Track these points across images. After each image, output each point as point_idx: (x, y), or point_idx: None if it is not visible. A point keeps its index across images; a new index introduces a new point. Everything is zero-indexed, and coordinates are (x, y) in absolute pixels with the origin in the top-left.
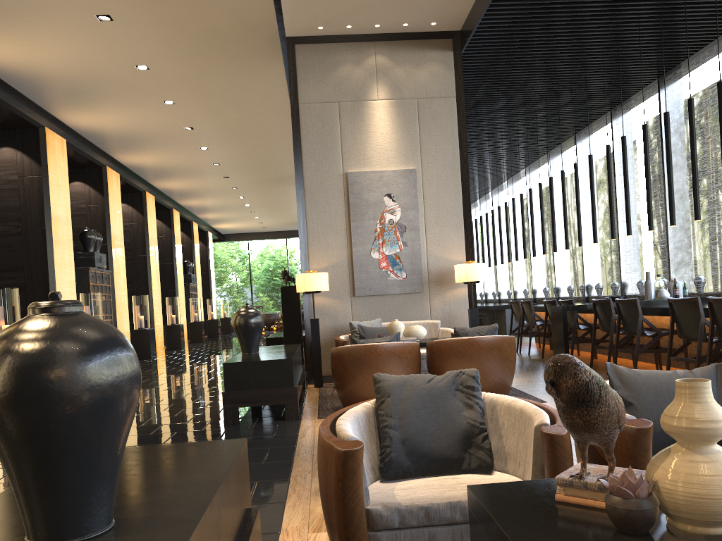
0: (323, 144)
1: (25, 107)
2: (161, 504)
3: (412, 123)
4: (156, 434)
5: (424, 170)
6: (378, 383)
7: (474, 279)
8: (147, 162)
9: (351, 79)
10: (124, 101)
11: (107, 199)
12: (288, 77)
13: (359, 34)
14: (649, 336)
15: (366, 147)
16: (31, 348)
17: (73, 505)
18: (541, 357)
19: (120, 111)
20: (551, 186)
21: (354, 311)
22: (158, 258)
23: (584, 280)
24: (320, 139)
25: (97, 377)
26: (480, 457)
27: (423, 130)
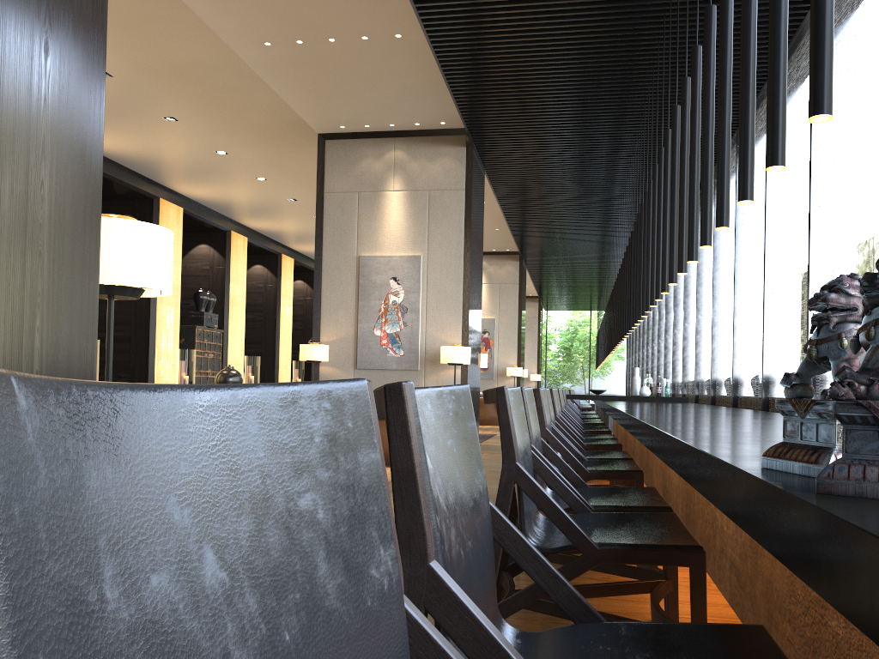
0: (341, 229)
1: (139, 182)
2: None
3: (422, 213)
4: None
5: (430, 257)
6: None
7: (452, 361)
8: (272, 227)
9: (371, 172)
10: (221, 177)
11: (229, 261)
12: None
13: (381, 131)
14: None
15: (379, 233)
16: None
17: None
18: None
19: (222, 185)
20: (621, 273)
21: None
22: (291, 321)
23: (682, 375)
24: (339, 224)
25: None
26: None
27: (432, 220)
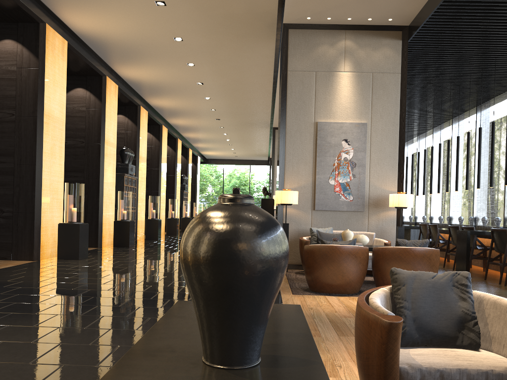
0: (302, 100)
1: (96, 61)
2: (281, 346)
3: (367, 90)
4: (181, 293)
5: (373, 124)
6: (395, 275)
7: (404, 205)
8: (167, 105)
9: (326, 56)
10: (161, 61)
11: (139, 128)
12: (276, 52)
13: (335, 24)
14: None
15: (332, 105)
16: (234, 226)
17: (245, 342)
18: (443, 266)
19: (156, 68)
20: (457, 143)
21: (313, 220)
22: (166, 172)
23: (473, 213)
24: (300, 96)
25: (274, 252)
26: (471, 337)
27: (374, 95)
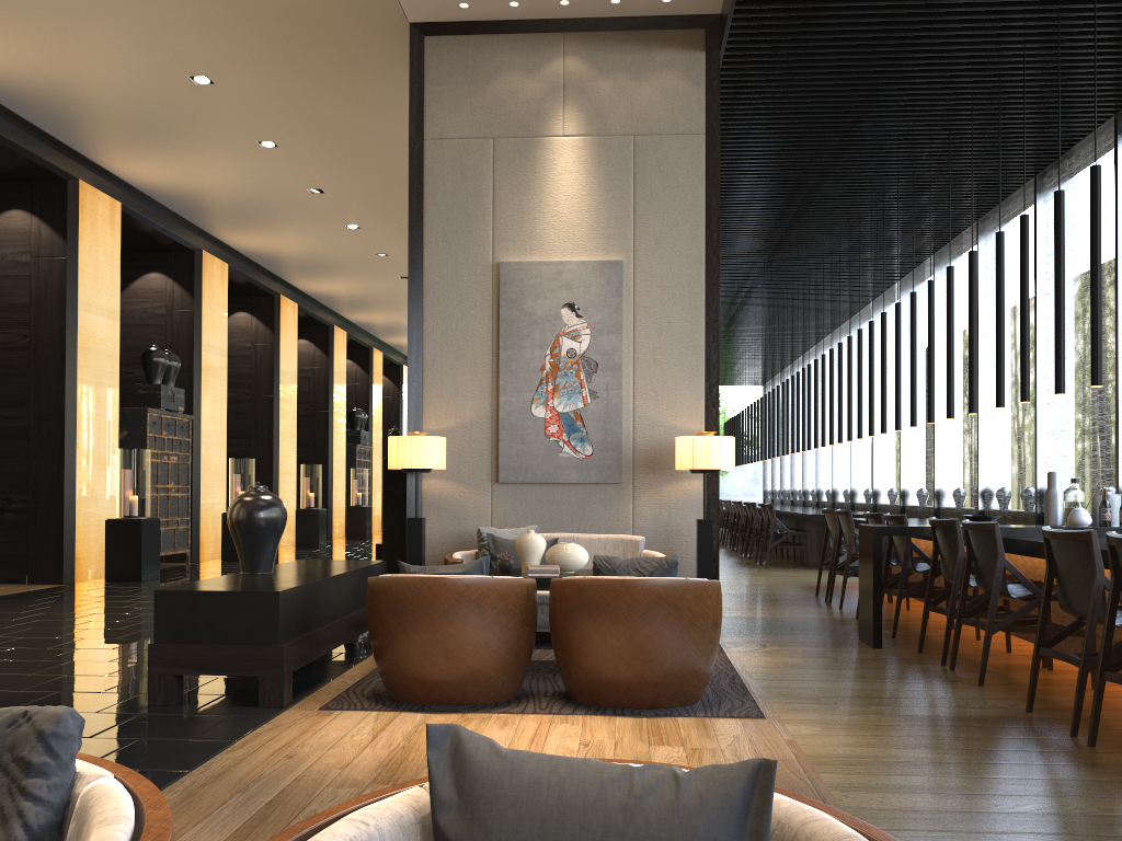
0: (461, 210)
1: (40, 145)
2: None
3: (623, 179)
4: None
5: (639, 264)
6: None
7: (706, 465)
8: (270, 247)
9: (518, 99)
10: (195, 139)
11: (199, 301)
12: None
13: (536, 20)
14: (1023, 599)
15: (536, 219)
16: None
17: None
18: (855, 616)
19: (196, 158)
20: (912, 308)
21: (496, 508)
22: (296, 402)
23: (979, 479)
24: (457, 202)
25: None
26: None
27: (641, 192)
